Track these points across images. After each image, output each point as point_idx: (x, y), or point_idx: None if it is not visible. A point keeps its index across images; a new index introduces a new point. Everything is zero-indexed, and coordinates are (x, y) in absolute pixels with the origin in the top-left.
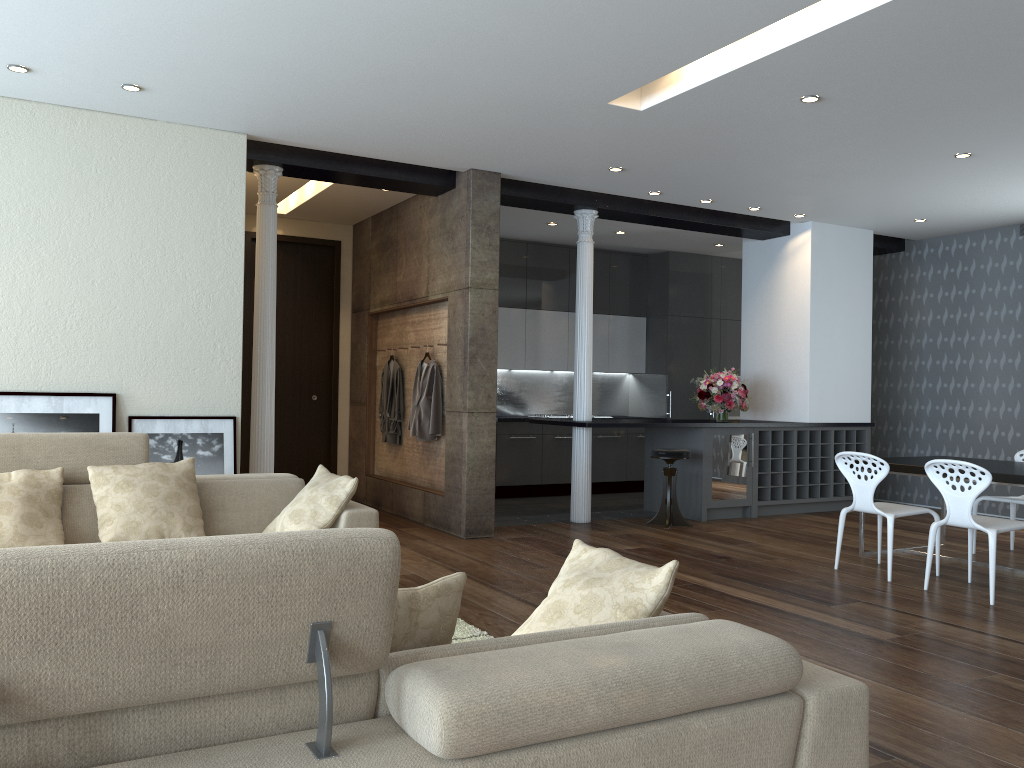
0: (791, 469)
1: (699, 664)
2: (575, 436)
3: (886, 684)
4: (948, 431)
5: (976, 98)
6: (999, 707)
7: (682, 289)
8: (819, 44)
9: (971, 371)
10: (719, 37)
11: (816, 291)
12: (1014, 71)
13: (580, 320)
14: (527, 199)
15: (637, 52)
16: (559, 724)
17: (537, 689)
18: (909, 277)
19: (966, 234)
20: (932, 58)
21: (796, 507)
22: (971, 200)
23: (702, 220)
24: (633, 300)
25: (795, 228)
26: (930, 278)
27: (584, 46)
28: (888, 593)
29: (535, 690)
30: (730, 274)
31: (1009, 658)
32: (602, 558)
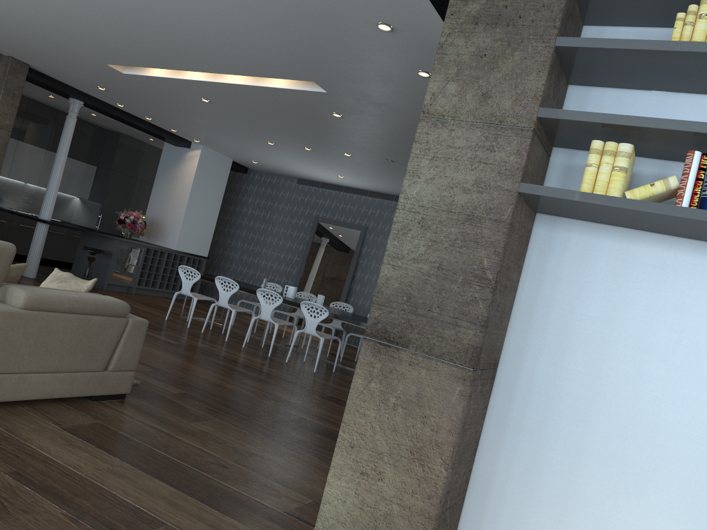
0: (160, 272)
1: (100, 301)
2: (38, 227)
3: (167, 354)
4: (244, 269)
5: (274, 126)
6: (205, 365)
7: (123, 157)
8: (210, 85)
9: (261, 242)
10: (168, 66)
11: (196, 182)
12: (287, 122)
13: (58, 161)
14: (42, 83)
15: (128, 55)
16: (56, 306)
17: (52, 296)
18: (246, 188)
19: (275, 175)
20: (255, 107)
21: (158, 293)
22: (276, 161)
23: (144, 126)
24: (91, 154)
25: (194, 146)
26: (255, 191)
27: (102, 43)
28: (185, 331)
29: (51, 296)
30: (154, 156)
31: (220, 355)
32: (67, 275)
